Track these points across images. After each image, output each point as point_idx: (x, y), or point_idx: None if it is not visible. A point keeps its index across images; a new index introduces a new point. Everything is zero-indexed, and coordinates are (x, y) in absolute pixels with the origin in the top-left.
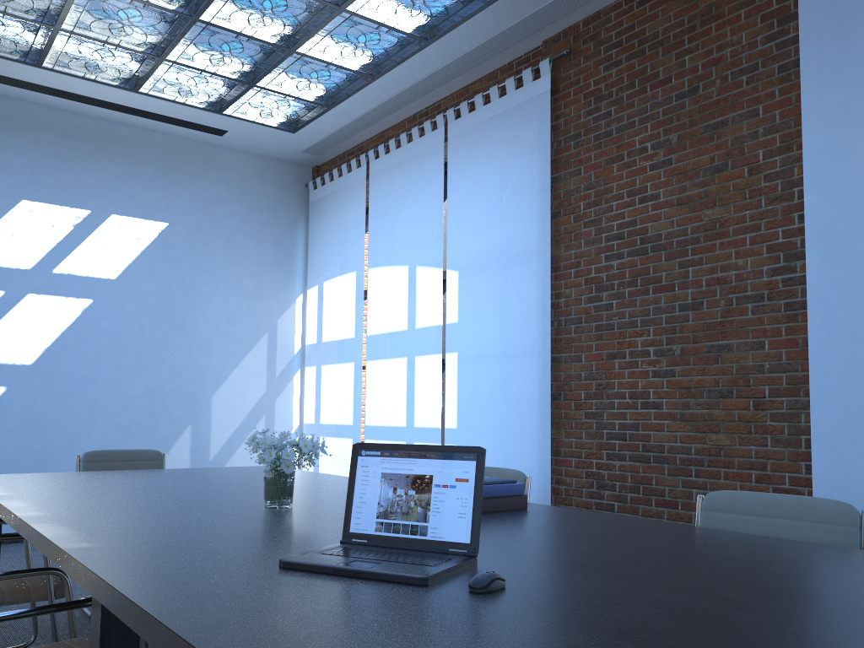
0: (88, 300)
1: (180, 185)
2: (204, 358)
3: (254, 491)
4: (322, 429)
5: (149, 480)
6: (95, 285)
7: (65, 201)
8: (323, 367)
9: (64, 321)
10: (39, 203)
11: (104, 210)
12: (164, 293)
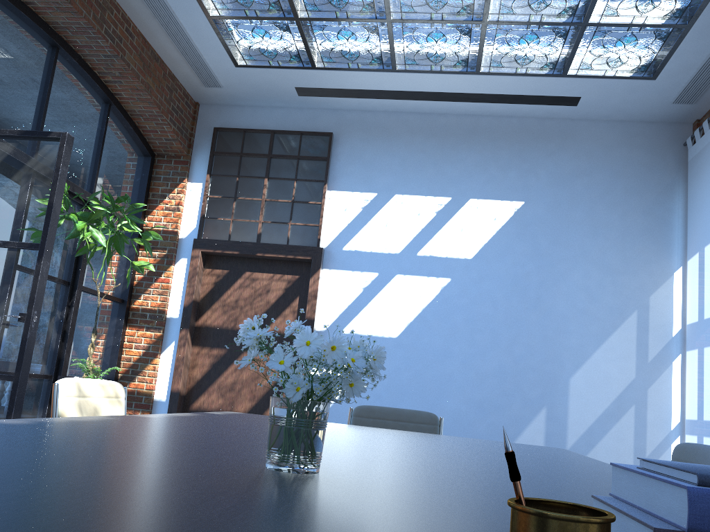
0: (446, 279)
1: (537, 163)
2: (561, 337)
3: (391, 455)
4: (705, 427)
5: (346, 433)
6: (453, 265)
7: (429, 191)
8: (705, 349)
9: (425, 298)
10: (408, 196)
11: (462, 196)
12: (518, 270)
